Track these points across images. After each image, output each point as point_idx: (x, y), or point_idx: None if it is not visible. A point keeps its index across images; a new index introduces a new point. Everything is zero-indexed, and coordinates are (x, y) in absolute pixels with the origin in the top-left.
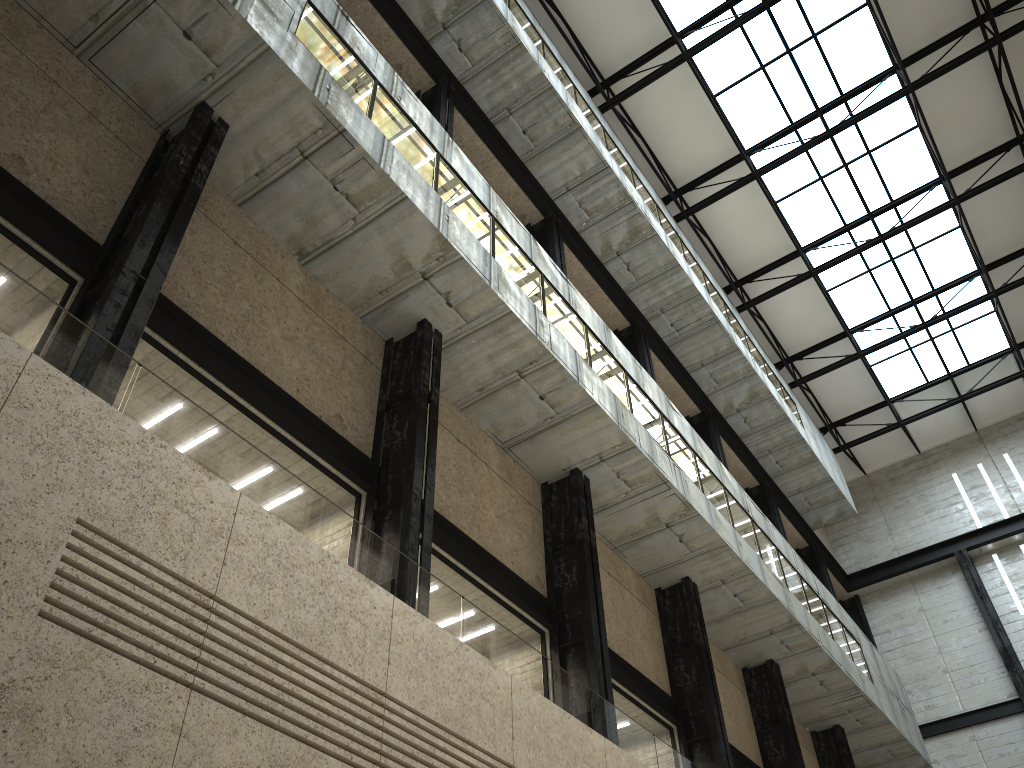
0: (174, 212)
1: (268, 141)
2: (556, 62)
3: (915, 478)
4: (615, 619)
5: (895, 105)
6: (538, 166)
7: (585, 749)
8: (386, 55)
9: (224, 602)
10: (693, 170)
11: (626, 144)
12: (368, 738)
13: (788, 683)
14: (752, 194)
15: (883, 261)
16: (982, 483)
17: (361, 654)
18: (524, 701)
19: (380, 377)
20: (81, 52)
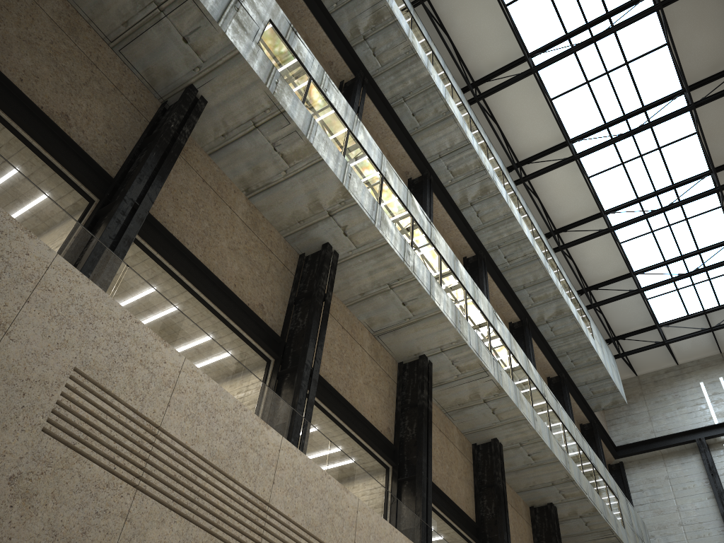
0: (163, 159)
1: (232, 114)
2: (441, 67)
3: (672, 382)
4: (441, 463)
5: (681, 116)
6: (421, 139)
7: None
8: (322, 54)
9: (165, 431)
10: (531, 149)
11: (485, 127)
12: (253, 533)
13: (562, 521)
14: (572, 170)
15: (663, 226)
16: (721, 391)
17: (255, 475)
18: (365, 517)
19: (293, 279)
20: (114, 45)
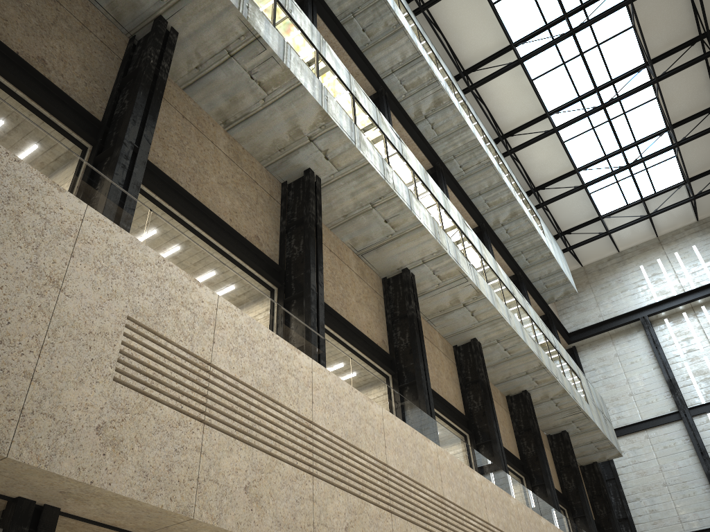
0: (149, 98)
1: (205, 44)
2: None
3: (615, 269)
4: (430, 367)
5: (618, 11)
6: (372, 55)
7: (426, 452)
8: None
9: (216, 367)
10: (476, 57)
11: (430, 37)
12: (305, 450)
13: (535, 405)
14: (516, 74)
15: (603, 121)
16: (660, 272)
17: (296, 397)
18: (390, 423)
19: (280, 208)
20: None
